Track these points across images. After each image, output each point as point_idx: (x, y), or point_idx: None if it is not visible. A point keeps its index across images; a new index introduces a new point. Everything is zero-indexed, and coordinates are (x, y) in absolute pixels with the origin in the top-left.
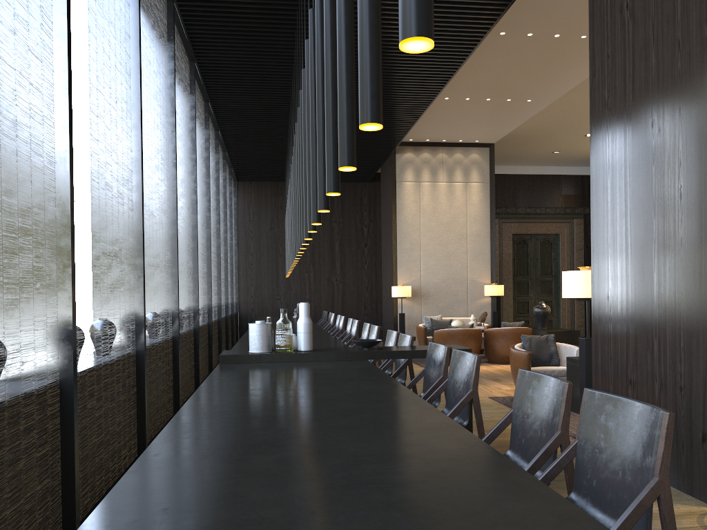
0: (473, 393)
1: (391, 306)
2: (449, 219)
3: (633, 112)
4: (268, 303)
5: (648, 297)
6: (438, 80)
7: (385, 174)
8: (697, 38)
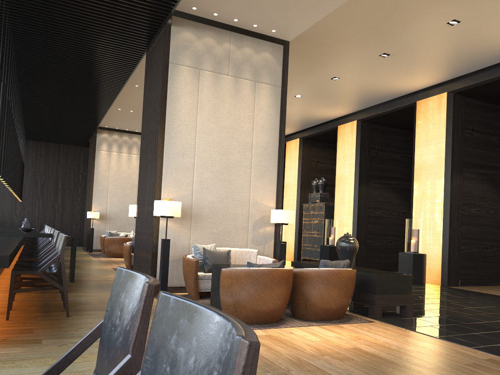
0: (55, 246)
1: (87, 224)
2: (127, 175)
3: (147, 141)
4: (8, 217)
5: (145, 216)
6: (106, 101)
7: (91, 144)
8: (158, 120)
